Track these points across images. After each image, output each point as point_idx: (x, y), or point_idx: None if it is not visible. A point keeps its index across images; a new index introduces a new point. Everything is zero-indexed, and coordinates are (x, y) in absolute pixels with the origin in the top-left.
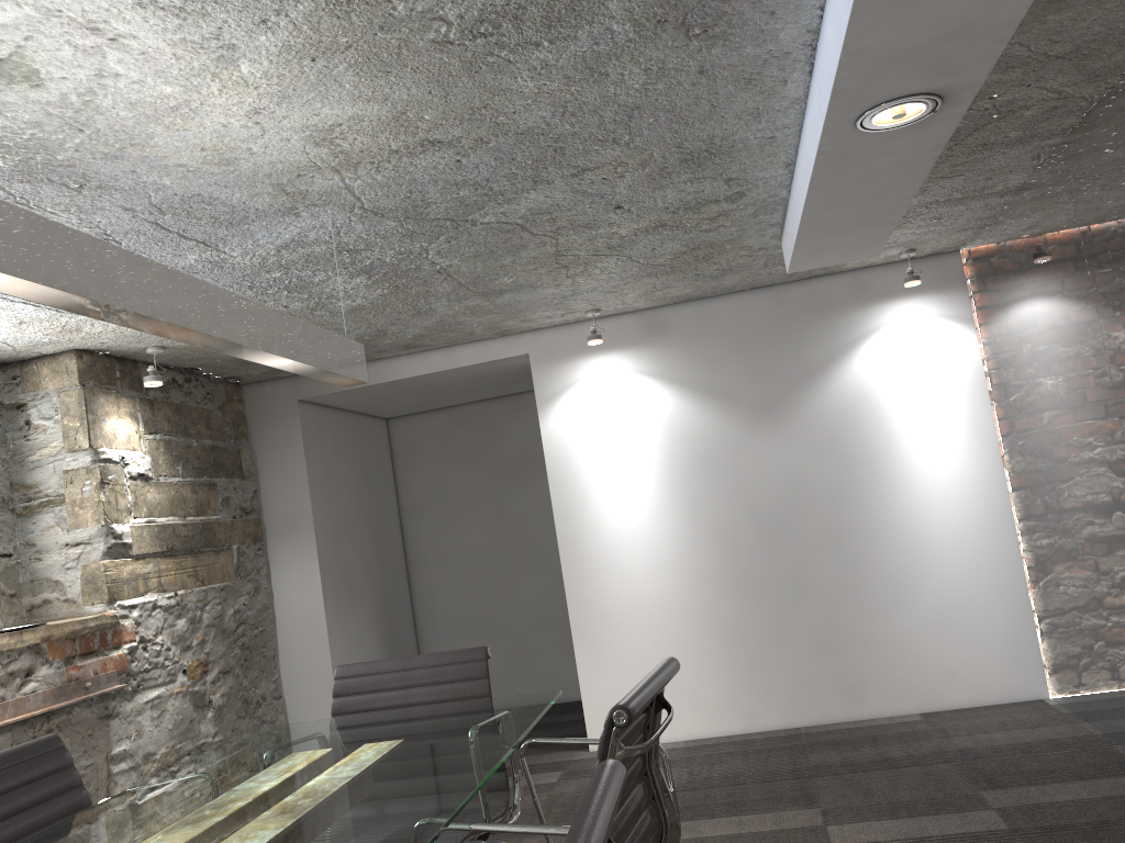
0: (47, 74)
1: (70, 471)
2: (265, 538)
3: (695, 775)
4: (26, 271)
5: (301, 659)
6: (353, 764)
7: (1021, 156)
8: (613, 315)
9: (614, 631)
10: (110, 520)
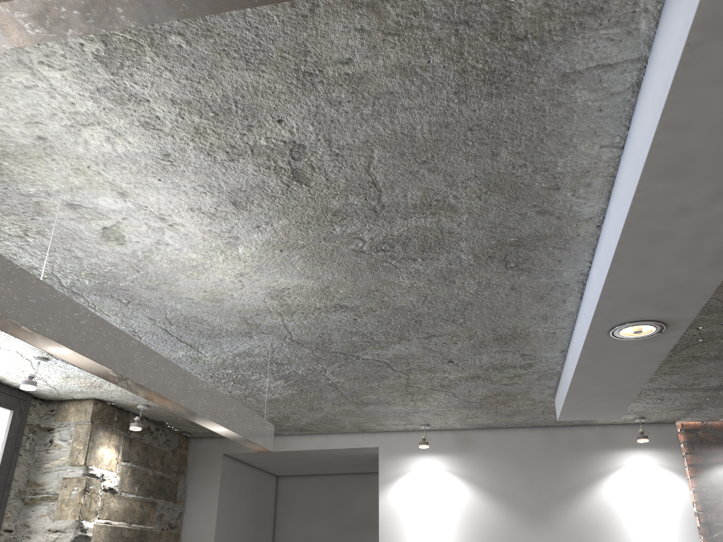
0: (129, 238)
1: (67, 478)
2: None
3: None
4: (84, 349)
5: None
6: None
7: (718, 367)
8: (438, 430)
9: None
10: (82, 517)
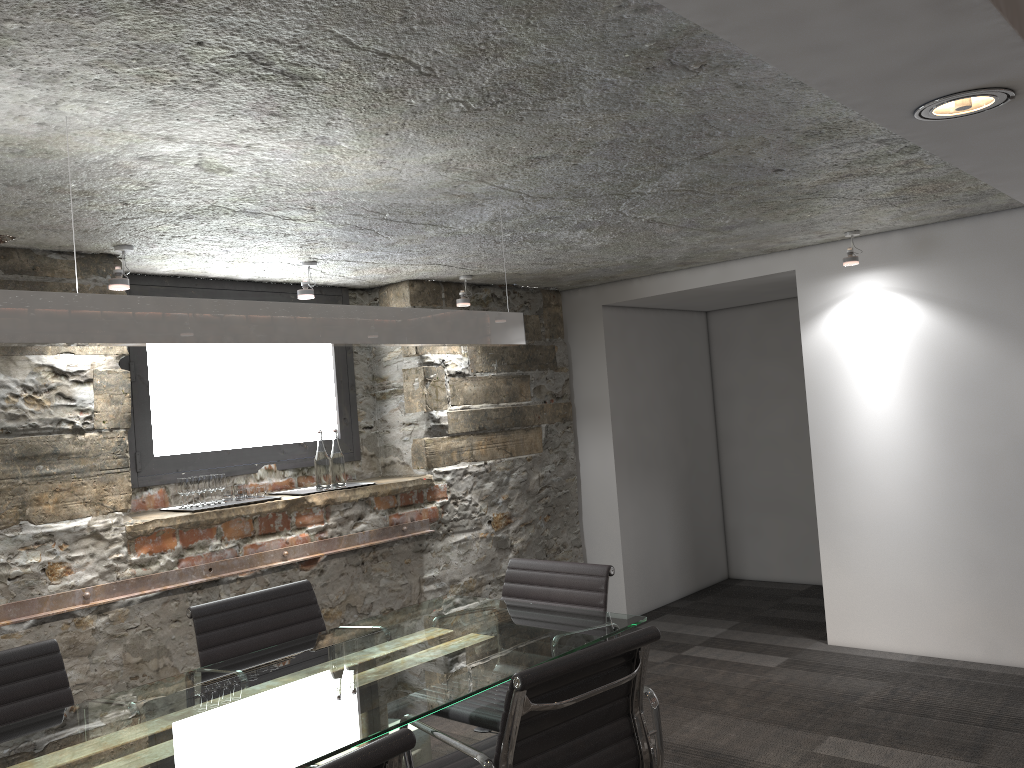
0: (229, 166)
1: (406, 370)
2: (575, 418)
3: (896, 695)
4: (152, 337)
5: (597, 518)
6: (437, 651)
7: None
8: (881, 233)
9: (859, 541)
10: (430, 408)
